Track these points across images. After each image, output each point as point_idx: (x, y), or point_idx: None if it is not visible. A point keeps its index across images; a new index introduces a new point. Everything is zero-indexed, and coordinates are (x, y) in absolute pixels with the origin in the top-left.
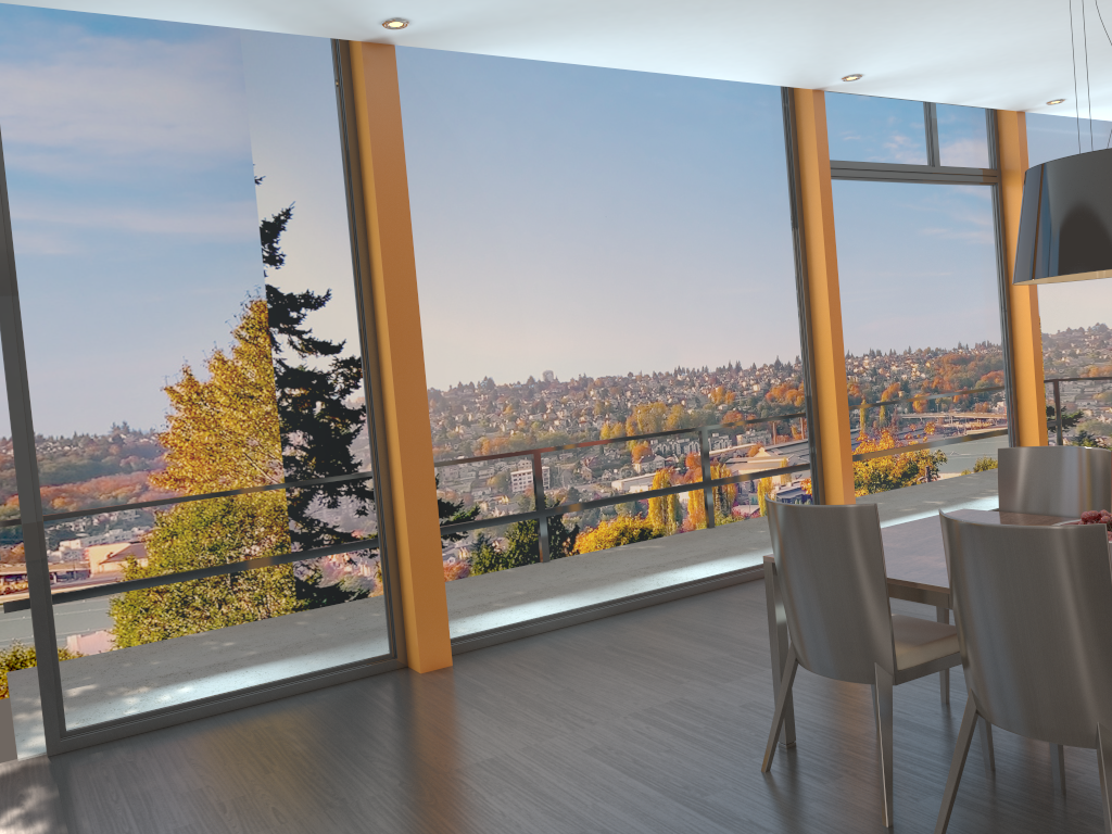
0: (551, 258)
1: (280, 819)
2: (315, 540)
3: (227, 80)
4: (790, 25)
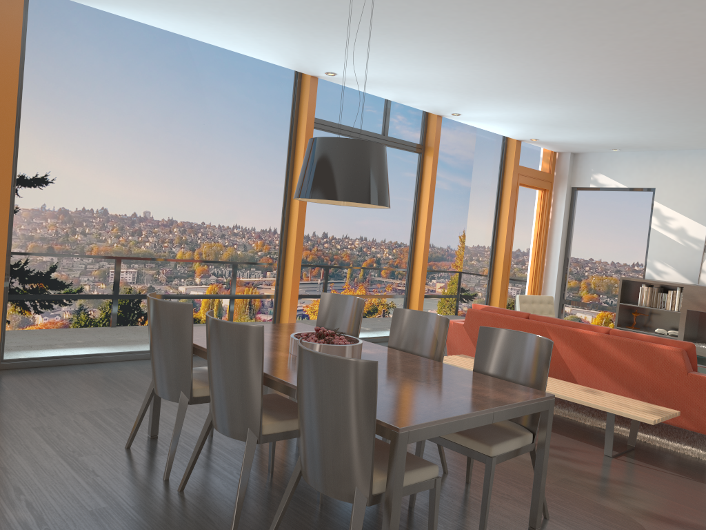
0: (120, 139)
1: None
2: None
3: None
4: (278, 35)
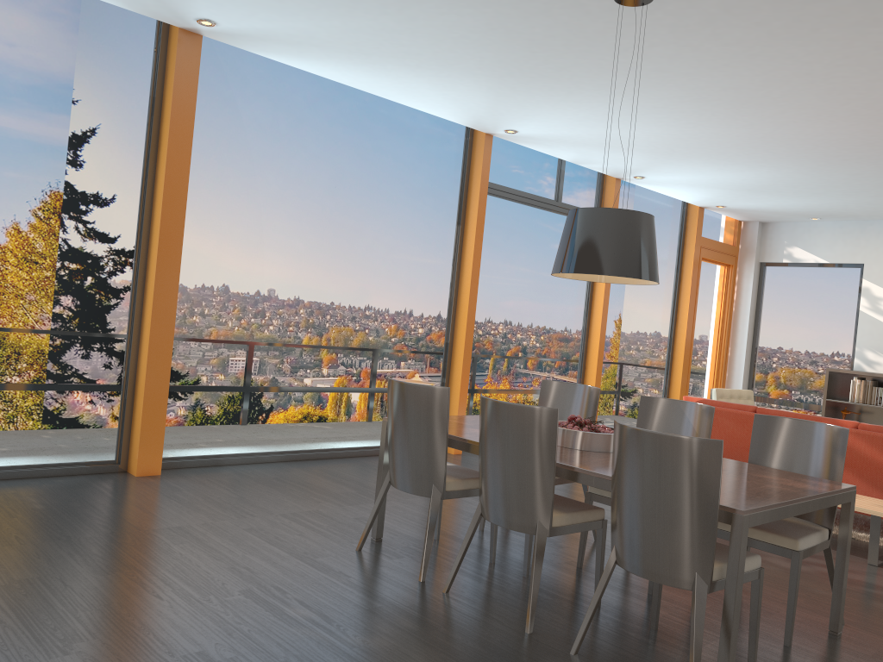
0: (286, 206)
1: (20, 542)
2: (75, 368)
3: (74, 30)
4: (471, 89)
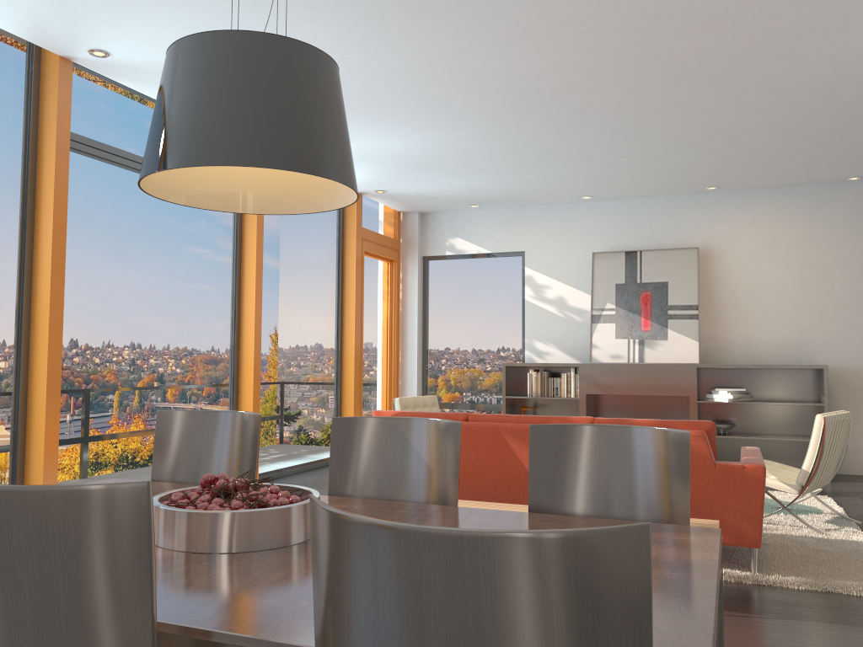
0: None
1: None
2: None
3: None
4: None
